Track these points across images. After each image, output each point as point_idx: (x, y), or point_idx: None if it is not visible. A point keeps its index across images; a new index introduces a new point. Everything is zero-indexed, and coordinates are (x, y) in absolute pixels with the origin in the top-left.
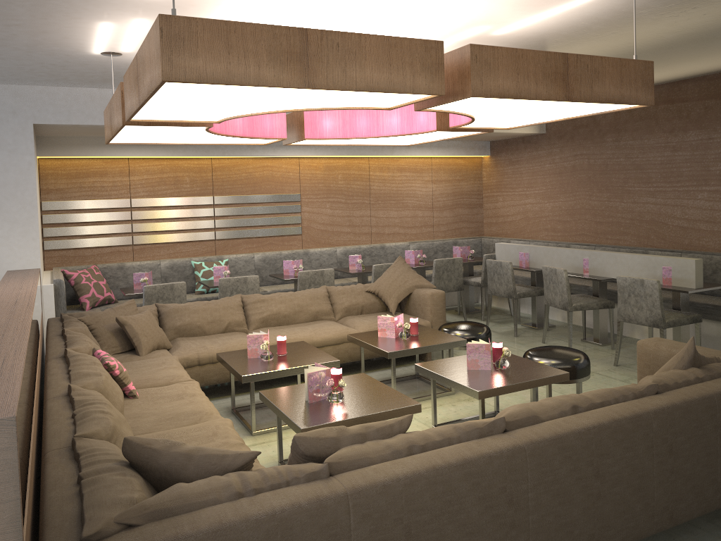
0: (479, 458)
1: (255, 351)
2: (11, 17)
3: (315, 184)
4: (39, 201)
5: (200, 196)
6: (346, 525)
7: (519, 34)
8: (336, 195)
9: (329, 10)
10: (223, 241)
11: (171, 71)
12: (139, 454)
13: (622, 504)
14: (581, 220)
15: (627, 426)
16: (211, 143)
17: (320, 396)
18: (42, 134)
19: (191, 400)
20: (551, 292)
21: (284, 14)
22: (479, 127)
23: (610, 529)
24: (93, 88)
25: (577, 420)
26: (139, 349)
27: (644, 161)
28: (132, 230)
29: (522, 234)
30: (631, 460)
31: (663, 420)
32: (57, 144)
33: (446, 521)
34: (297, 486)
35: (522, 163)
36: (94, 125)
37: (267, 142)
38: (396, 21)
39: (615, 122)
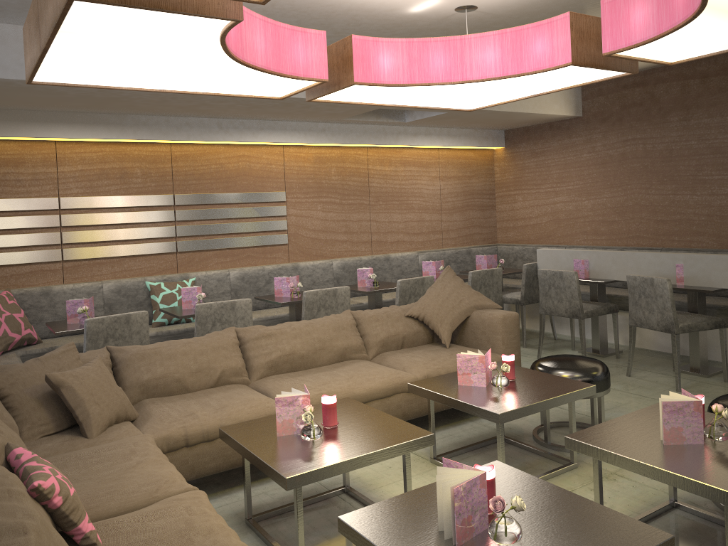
0: None
1: (290, 424)
2: None
3: (304, 179)
4: None
5: (156, 195)
6: None
7: None
8: (330, 194)
9: None
10: (187, 254)
11: None
12: None
13: None
14: (634, 219)
15: None
16: (201, 91)
17: (472, 529)
18: None
19: None
20: (643, 309)
21: None
22: (639, 57)
23: None
24: (3, 24)
25: None
26: (86, 427)
27: (726, 143)
28: (61, 241)
29: (550, 240)
30: None
31: None
32: None
33: None
34: None
35: (550, 154)
36: (6, 80)
37: (286, 93)
38: None
39: (683, 97)
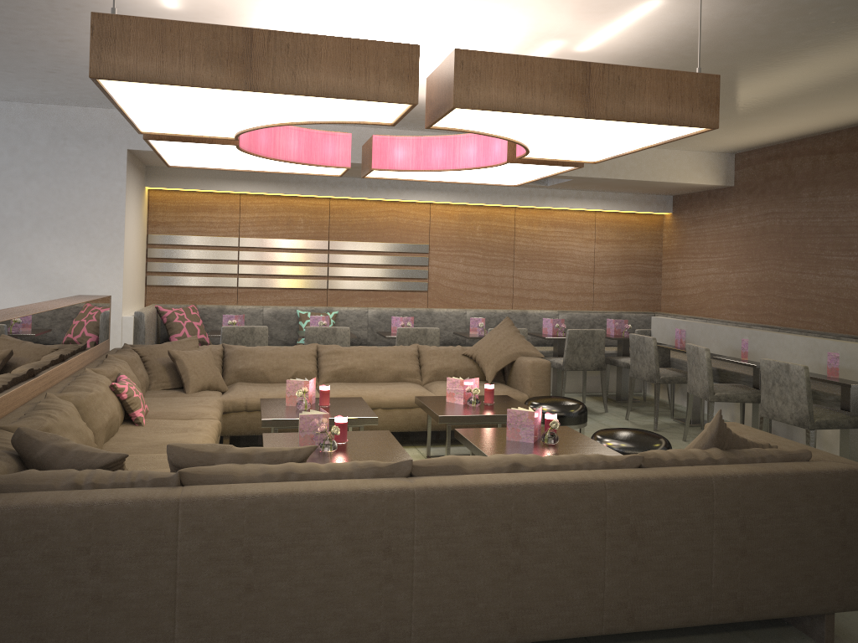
0: (351, 493)
1: (294, 399)
2: (58, 31)
3: (448, 234)
4: (139, 232)
5: (314, 240)
6: (173, 533)
7: (609, 50)
8: (473, 249)
9: (362, 22)
10: (336, 291)
11: (99, 68)
12: (23, 443)
13: (553, 585)
14: (769, 296)
15: (566, 492)
16: (279, 171)
17: (313, 442)
18: (150, 164)
19: (191, 434)
20: (694, 377)
21: (317, 26)
22: (554, 158)
23: (532, 612)
24: None
25: (503, 477)
26: (186, 386)
27: (845, 222)
28: (238, 272)
29: (702, 312)
30: (570, 535)
31: (624, 494)
32: (166, 174)
33: (299, 555)
34: (139, 488)
35: (707, 223)
36: None
37: (339, 173)
38: (447, 34)
39: (813, 173)
